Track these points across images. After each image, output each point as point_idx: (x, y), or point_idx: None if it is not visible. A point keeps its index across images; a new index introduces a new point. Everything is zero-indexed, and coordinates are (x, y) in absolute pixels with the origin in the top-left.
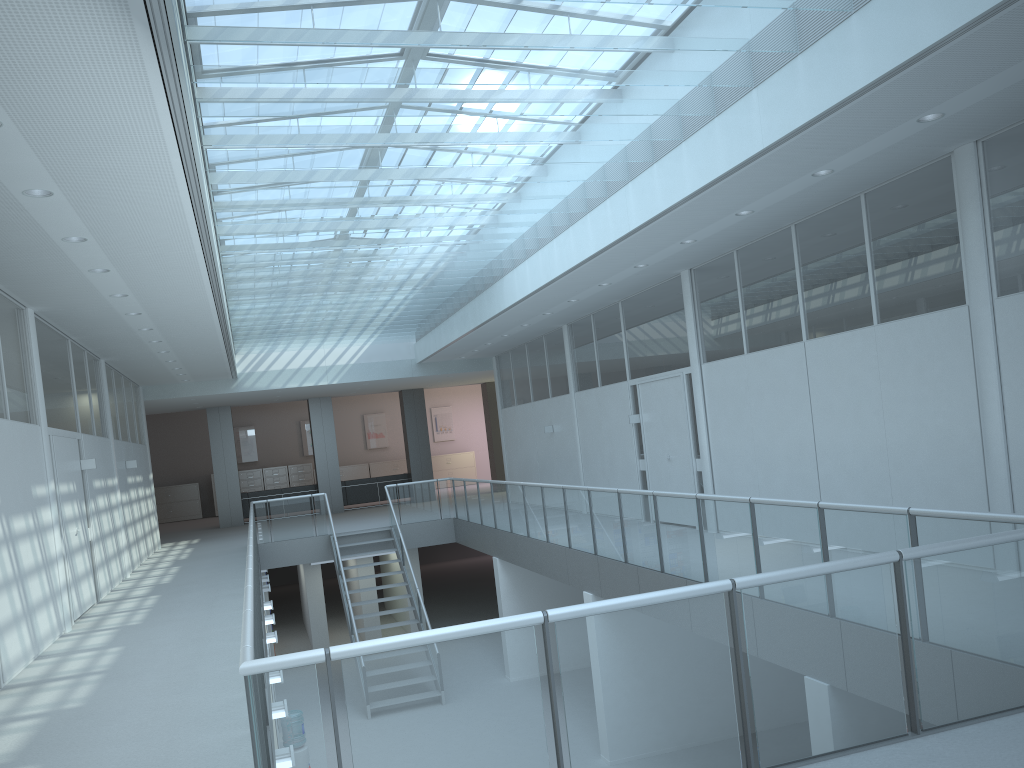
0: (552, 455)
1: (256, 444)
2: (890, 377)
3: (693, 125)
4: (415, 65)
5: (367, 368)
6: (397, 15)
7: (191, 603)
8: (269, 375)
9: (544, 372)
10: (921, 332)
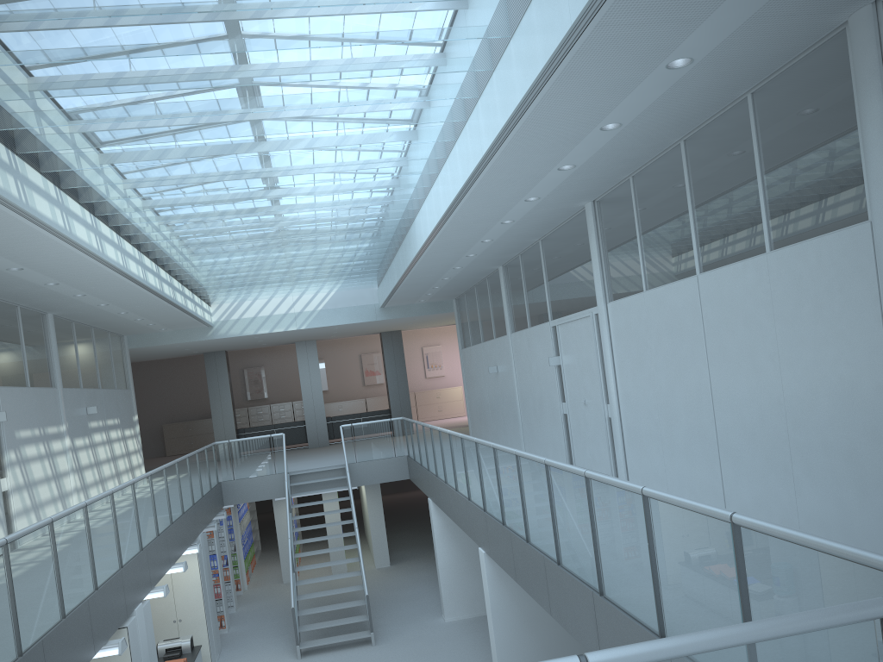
0: (498, 395)
1: (266, 383)
2: (785, 315)
3: (516, 16)
4: None
5: (333, 313)
6: None
7: None
8: (242, 322)
9: (489, 313)
10: (817, 259)
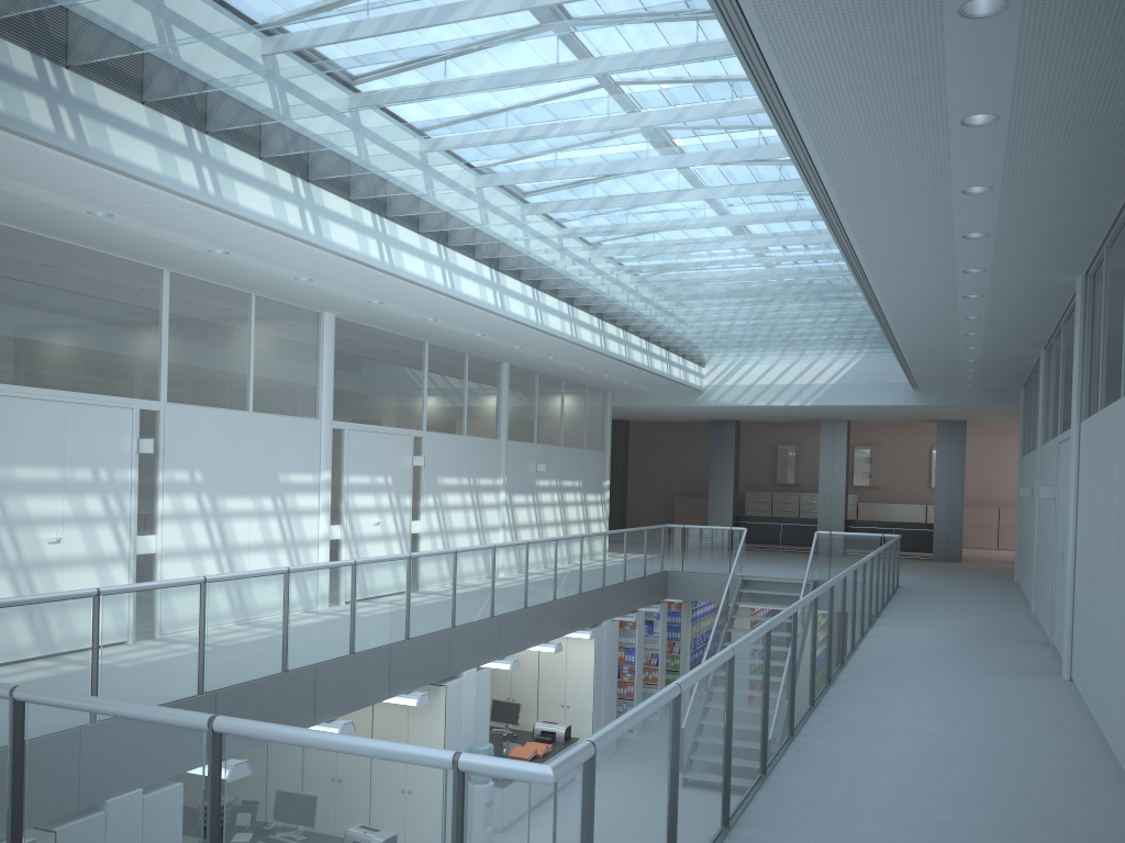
0: (1030, 528)
1: (801, 465)
2: None
3: None
4: (326, 50)
5: (849, 390)
6: (231, 3)
7: None
8: (736, 390)
9: (1036, 414)
10: None
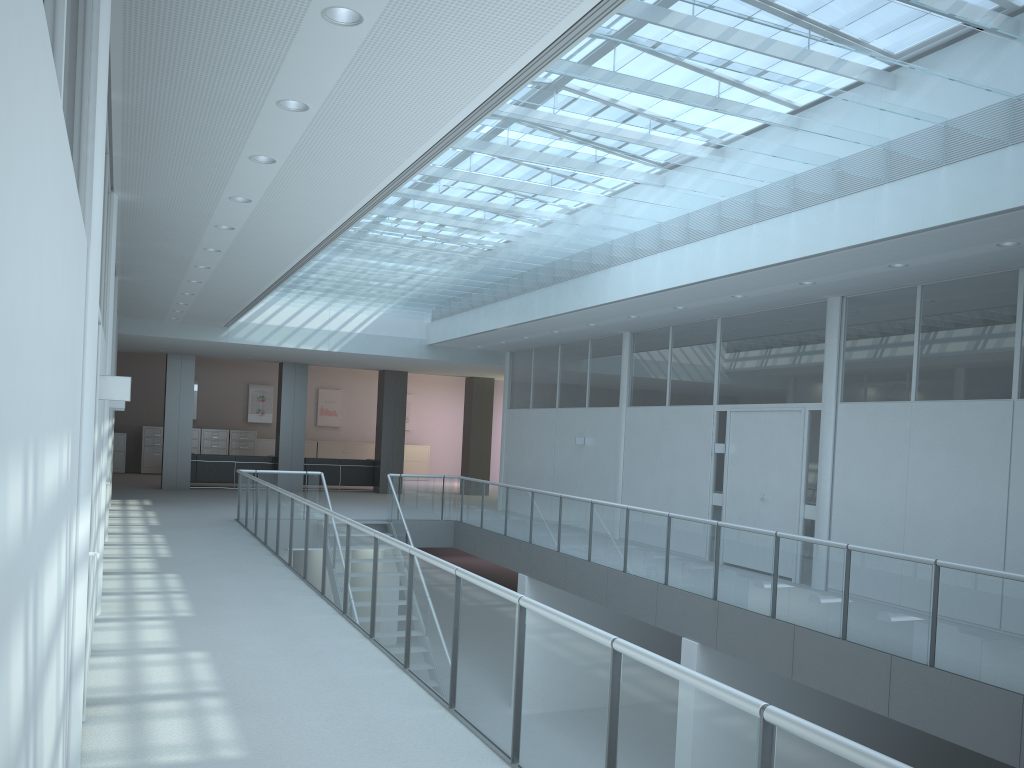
0: (577, 469)
1: (197, 401)
2: None
3: None
4: None
5: (373, 340)
6: None
7: (236, 593)
8: (265, 329)
9: (582, 378)
10: None
